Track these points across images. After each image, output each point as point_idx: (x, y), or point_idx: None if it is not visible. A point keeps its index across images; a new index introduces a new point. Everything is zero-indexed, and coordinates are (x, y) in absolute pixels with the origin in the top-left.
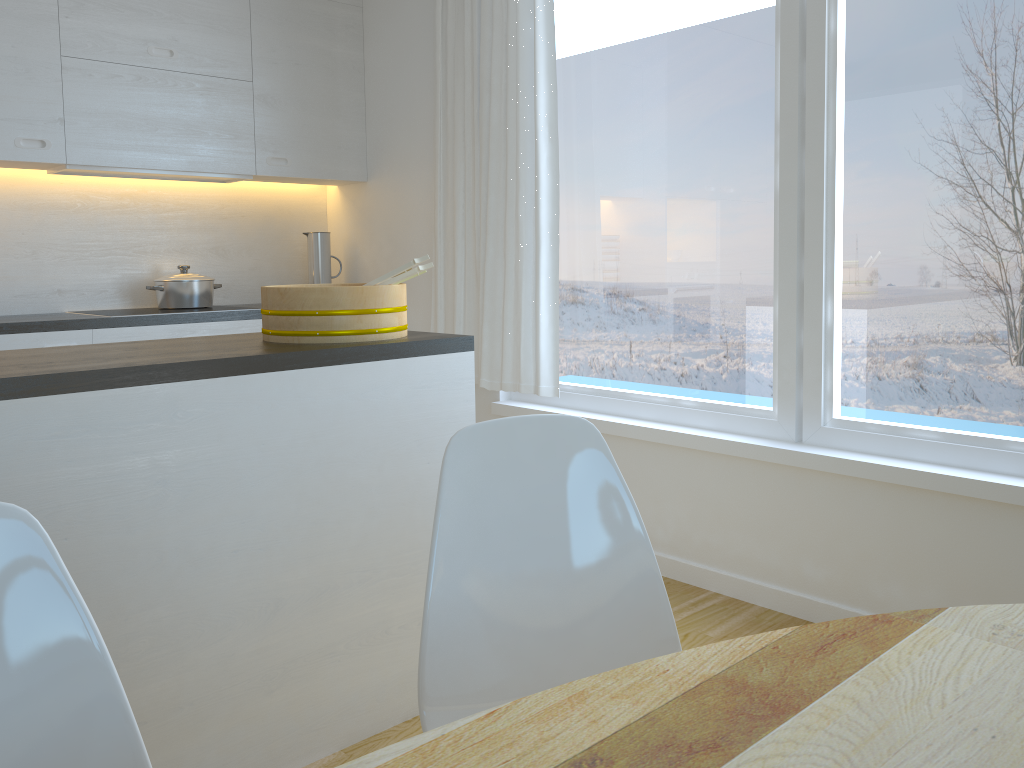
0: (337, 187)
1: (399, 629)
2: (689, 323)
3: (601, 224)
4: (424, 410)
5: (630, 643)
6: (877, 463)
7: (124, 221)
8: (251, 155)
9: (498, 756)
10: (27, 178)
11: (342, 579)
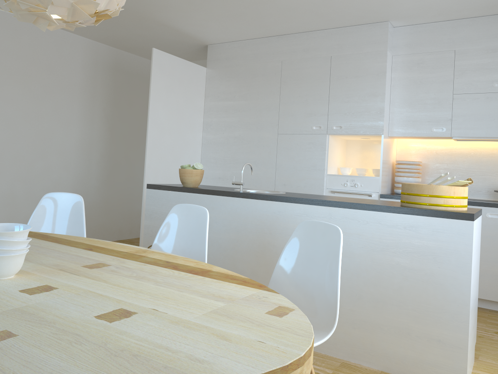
0: None
1: (415, 336)
2: None
3: None
4: (438, 242)
5: (323, 312)
6: None
7: (492, 160)
8: None
9: (169, 258)
10: (451, 143)
11: (388, 300)
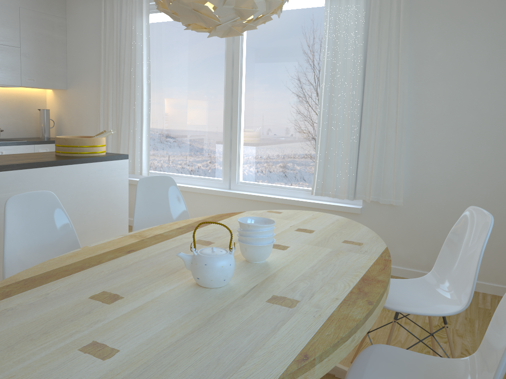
0: (52, 90)
1: None
2: (196, 150)
3: (165, 114)
4: (113, 177)
5: None
6: (251, 194)
7: None
8: (19, 77)
9: (163, 228)
10: None
11: (88, 229)
